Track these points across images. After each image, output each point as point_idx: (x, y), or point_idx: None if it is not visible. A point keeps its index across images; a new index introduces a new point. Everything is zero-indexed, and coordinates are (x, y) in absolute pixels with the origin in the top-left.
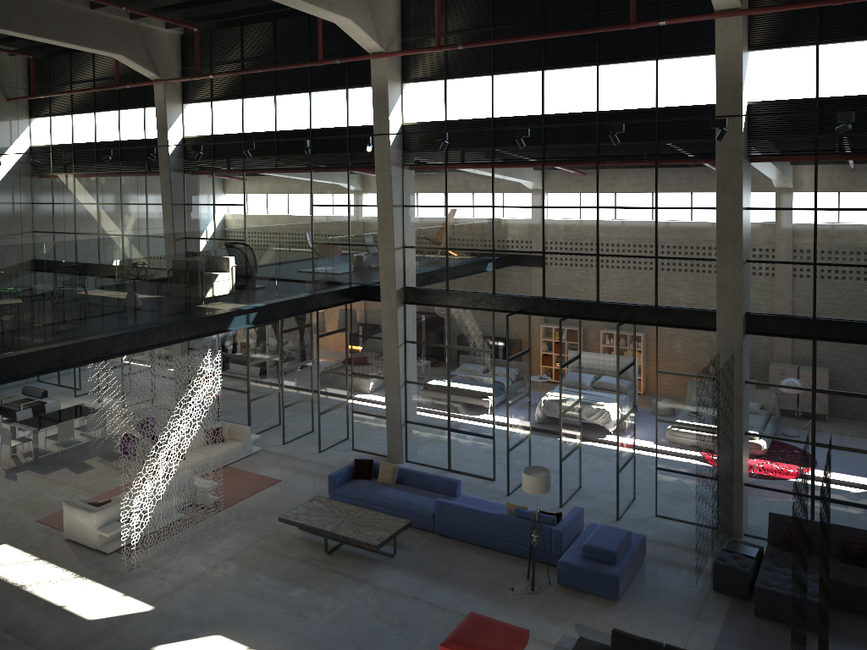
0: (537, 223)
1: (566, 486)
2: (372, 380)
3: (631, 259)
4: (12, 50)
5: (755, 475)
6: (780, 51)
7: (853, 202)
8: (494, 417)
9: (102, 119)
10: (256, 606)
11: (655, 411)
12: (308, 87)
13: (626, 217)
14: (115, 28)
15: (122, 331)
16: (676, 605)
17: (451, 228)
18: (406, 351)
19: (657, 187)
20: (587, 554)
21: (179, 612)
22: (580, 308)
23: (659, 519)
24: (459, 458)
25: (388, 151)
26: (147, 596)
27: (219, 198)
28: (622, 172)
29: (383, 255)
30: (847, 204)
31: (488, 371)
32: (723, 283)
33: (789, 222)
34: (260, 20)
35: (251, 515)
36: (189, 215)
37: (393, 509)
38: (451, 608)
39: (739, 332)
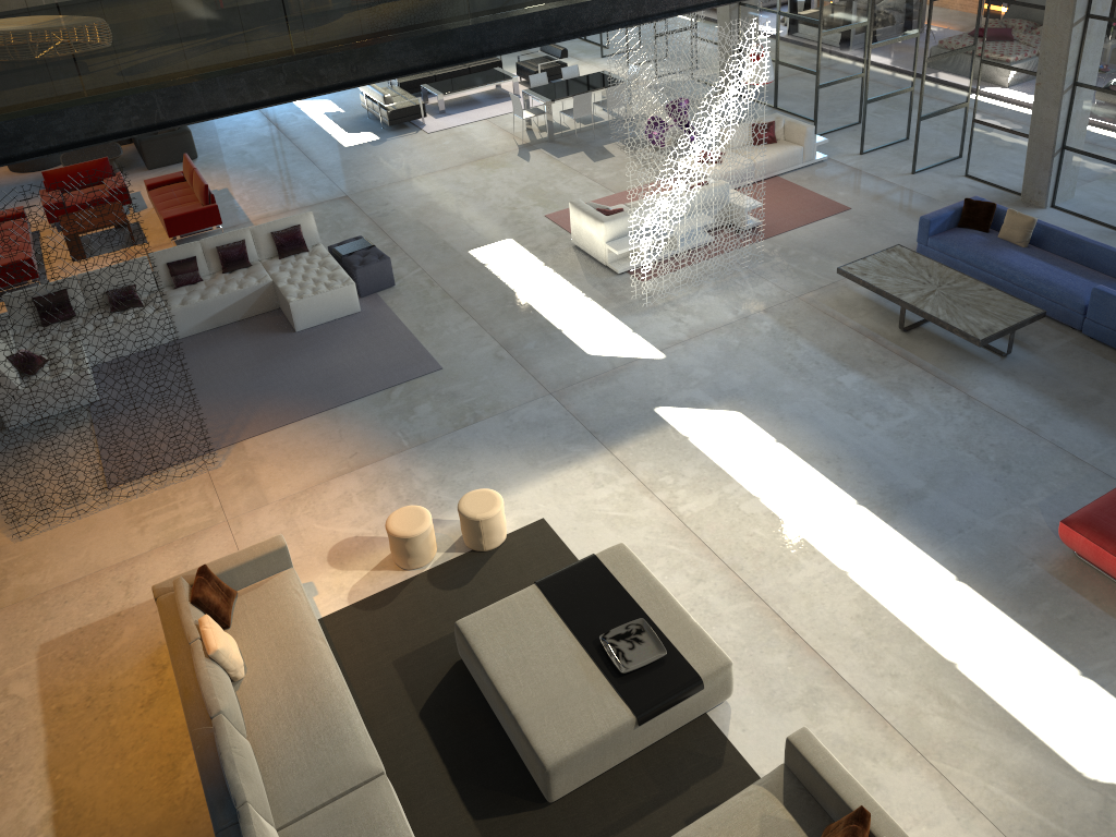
0: None
1: None
2: (1015, 76)
3: None
4: None
5: None
6: None
7: None
8: None
9: None
10: (792, 385)
11: None
12: None
13: None
14: None
15: None
16: None
17: None
18: (1086, 33)
19: None
20: None
21: (692, 369)
22: None
23: None
24: None
25: None
26: (657, 339)
27: None
28: None
29: None
30: None
31: None
32: None
33: None
34: None
35: (800, 253)
36: None
37: (1016, 284)
38: (1089, 461)
39: None
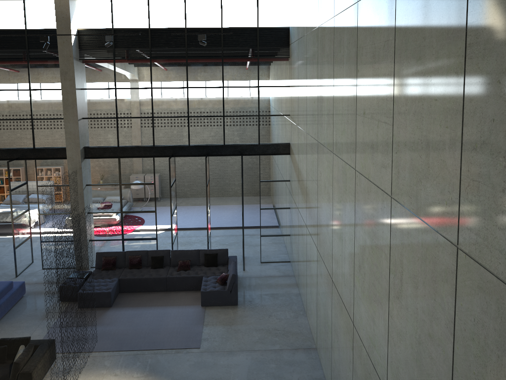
0: None
1: None
2: None
3: (17, 121)
4: None
5: (95, 234)
6: (93, 1)
7: (133, 84)
8: None
9: None
10: None
11: None
12: None
13: (12, 96)
14: None
15: None
16: (34, 315)
17: None
18: None
19: (30, 77)
20: None
21: None
22: None
23: (44, 270)
24: None
25: None
26: None
27: None
28: (8, 68)
29: None
30: (131, 85)
31: None
32: (68, 131)
33: (103, 96)
34: None
35: None
36: None
37: None
38: None
39: (79, 158)
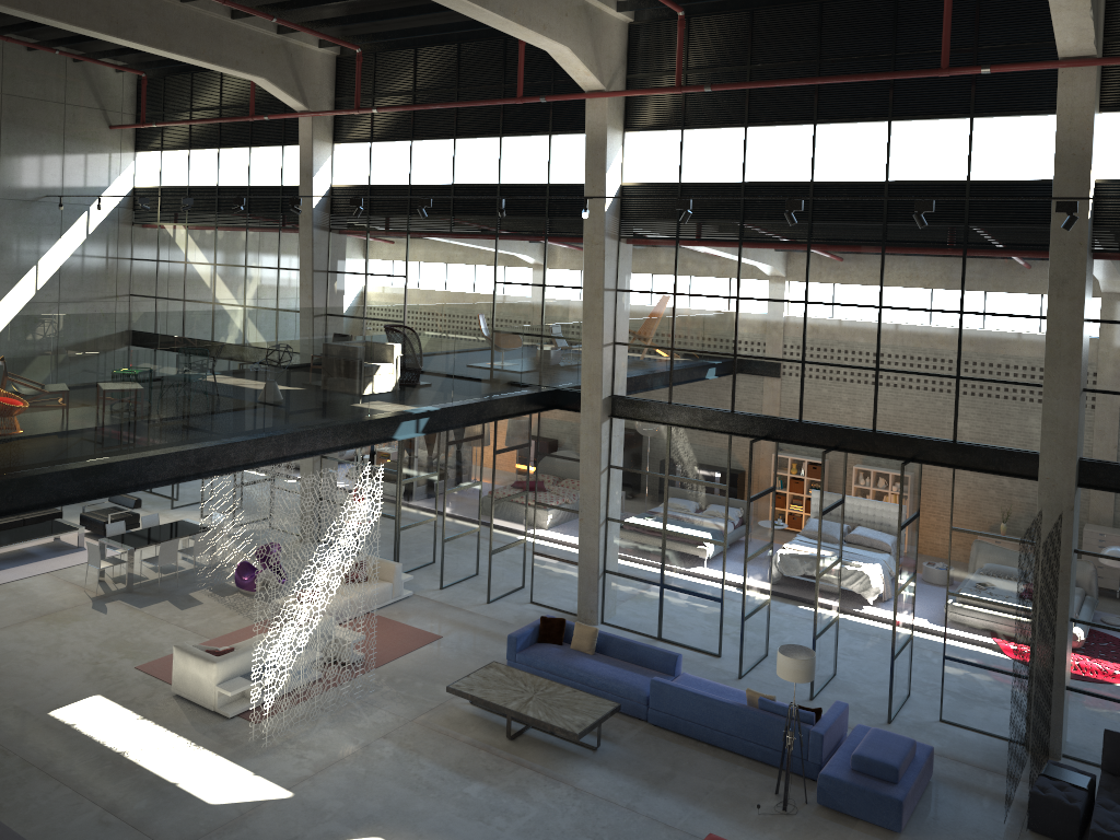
0: (796, 322)
1: (819, 672)
2: (562, 514)
3: (922, 377)
4: (119, 65)
5: (1082, 676)
6: None
7: None
8: (723, 574)
9: (227, 158)
10: (424, 802)
11: (927, 578)
12: (499, 130)
13: (918, 322)
14: (258, 44)
15: (268, 433)
16: None
17: (679, 322)
18: (610, 479)
19: (964, 285)
20: (858, 767)
21: (324, 802)
22: (849, 438)
23: (944, 725)
24: (673, 624)
25: (602, 219)
26: (283, 778)
27: (373, 266)
28: (917, 262)
29: (587, 352)
30: None
31: (718, 512)
32: (1051, 417)
33: None
34: (440, 42)
35: (406, 680)
36: (332, 285)
37: (592, 686)
38: (678, 826)
39: (1070, 484)
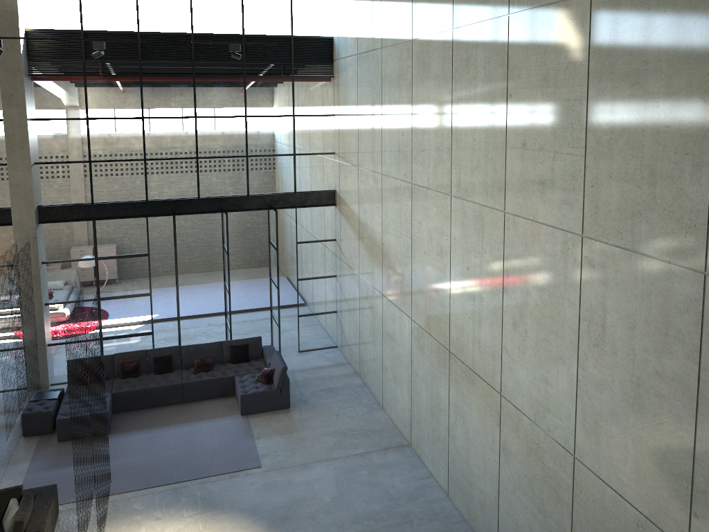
0: None
1: None
2: None
3: None
4: None
5: (56, 335)
6: None
7: (115, 113)
8: None
9: None
10: None
11: None
12: None
13: None
14: None
15: None
16: None
17: None
18: None
19: None
20: None
21: None
22: None
23: None
24: None
25: None
26: None
27: None
28: None
29: None
30: (111, 114)
31: None
32: (15, 183)
33: (68, 129)
34: None
35: None
36: None
37: None
38: None
39: (33, 222)
